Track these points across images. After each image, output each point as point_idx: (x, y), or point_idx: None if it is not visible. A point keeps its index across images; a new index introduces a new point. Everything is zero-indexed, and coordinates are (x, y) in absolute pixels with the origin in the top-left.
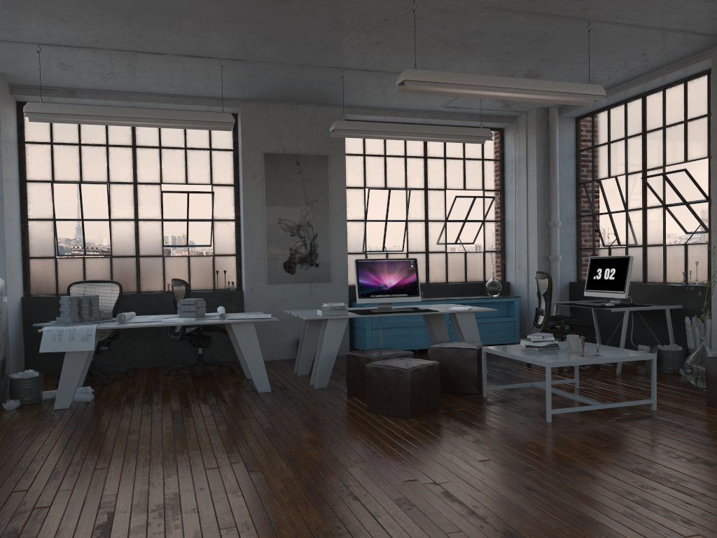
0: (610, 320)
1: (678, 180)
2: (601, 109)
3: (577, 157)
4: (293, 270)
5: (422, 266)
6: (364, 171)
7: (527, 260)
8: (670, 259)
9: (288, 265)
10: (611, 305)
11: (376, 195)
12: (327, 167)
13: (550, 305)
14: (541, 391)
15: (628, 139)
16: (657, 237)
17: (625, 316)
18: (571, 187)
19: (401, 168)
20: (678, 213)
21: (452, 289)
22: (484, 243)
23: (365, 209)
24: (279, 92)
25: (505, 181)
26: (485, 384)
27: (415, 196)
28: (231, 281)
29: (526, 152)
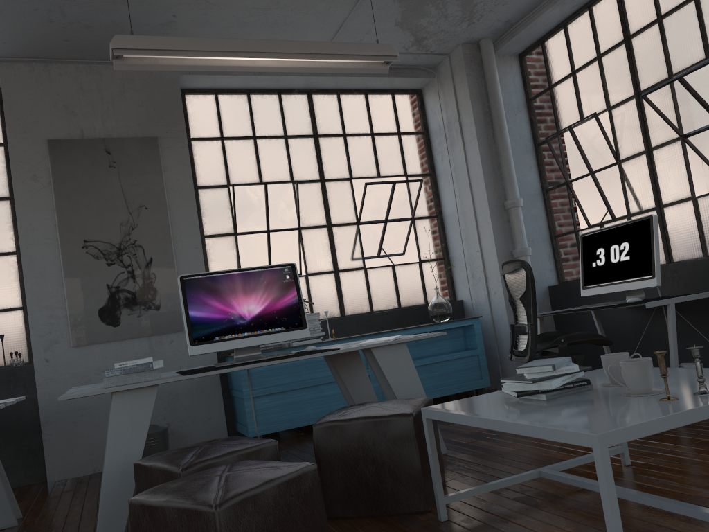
0: (625, 331)
1: (706, 81)
2: (554, 29)
3: (529, 108)
4: (116, 319)
5: (332, 292)
6: (225, 162)
7: (483, 263)
8: (708, 218)
9: (108, 313)
10: (637, 301)
11: (246, 194)
12: (158, 155)
13: (535, 315)
14: (560, 485)
15: (603, 58)
16: (678, 188)
17: (671, 314)
18: (528, 151)
19: (281, 153)
20: (706, 144)
21: (381, 320)
22: (418, 249)
23: (232, 217)
24: (48, 32)
25: (434, 161)
26: (440, 490)
27: (308, 192)
28: (18, 351)
29: (457, 109)
